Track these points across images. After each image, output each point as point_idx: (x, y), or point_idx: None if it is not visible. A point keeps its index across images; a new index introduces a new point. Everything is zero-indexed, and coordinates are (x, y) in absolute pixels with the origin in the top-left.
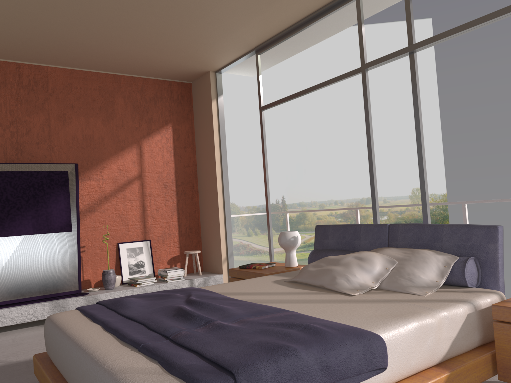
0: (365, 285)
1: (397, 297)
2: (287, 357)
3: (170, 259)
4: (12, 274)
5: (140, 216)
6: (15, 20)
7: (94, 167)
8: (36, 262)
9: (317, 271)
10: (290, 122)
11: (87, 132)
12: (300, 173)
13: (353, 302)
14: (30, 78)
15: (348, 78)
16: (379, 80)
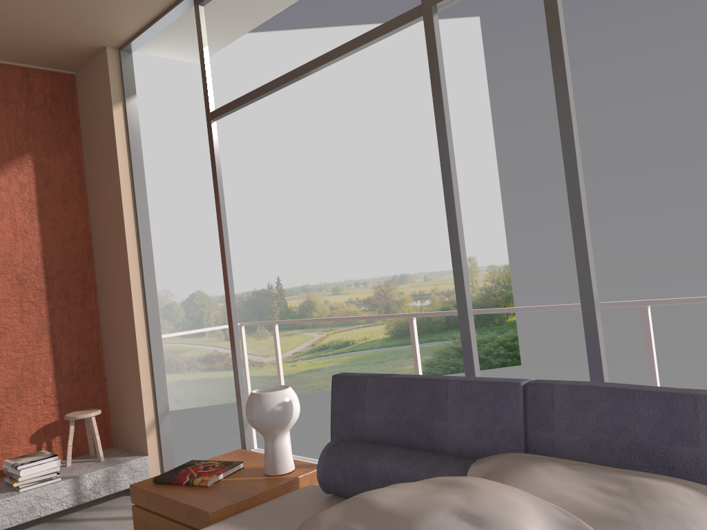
0: None
1: None
2: None
3: (37, 432)
4: None
5: None
6: None
7: None
8: None
9: None
10: (284, 166)
11: None
12: (302, 242)
13: None
14: None
15: (392, 33)
16: (411, 103)
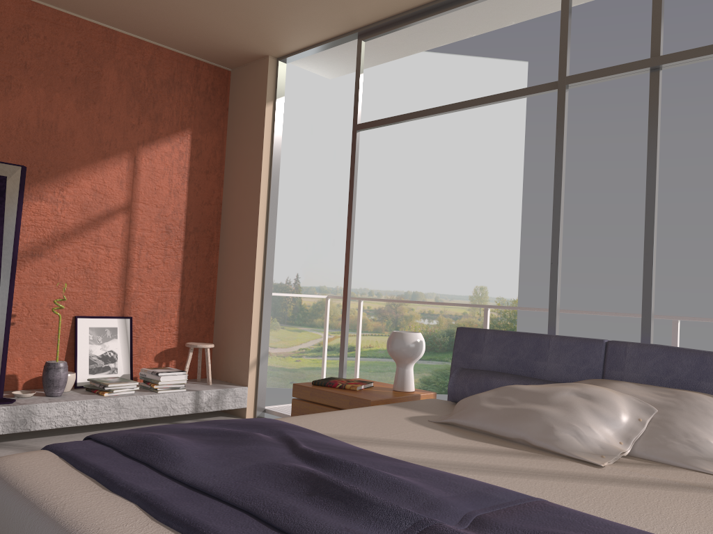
0: (610, 446)
1: (689, 478)
2: None
3: (160, 353)
4: None
5: (120, 274)
6: None
7: (51, 179)
8: None
9: (505, 411)
10: (321, 170)
11: (46, 116)
12: (326, 245)
13: (626, 485)
14: None
15: (528, 96)
16: (451, 132)
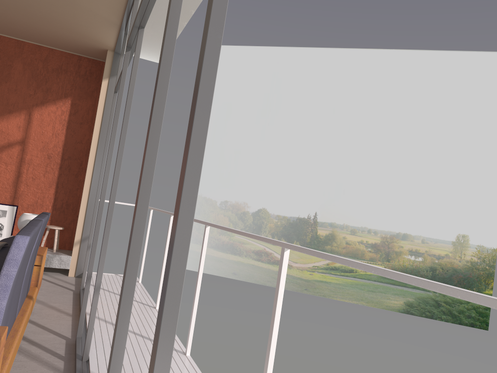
0: None
1: None
2: None
3: None
4: None
5: (13, 180)
6: None
7: None
8: None
9: None
10: (338, 139)
11: None
12: (338, 193)
13: None
14: None
15: (130, 58)
16: (444, 111)
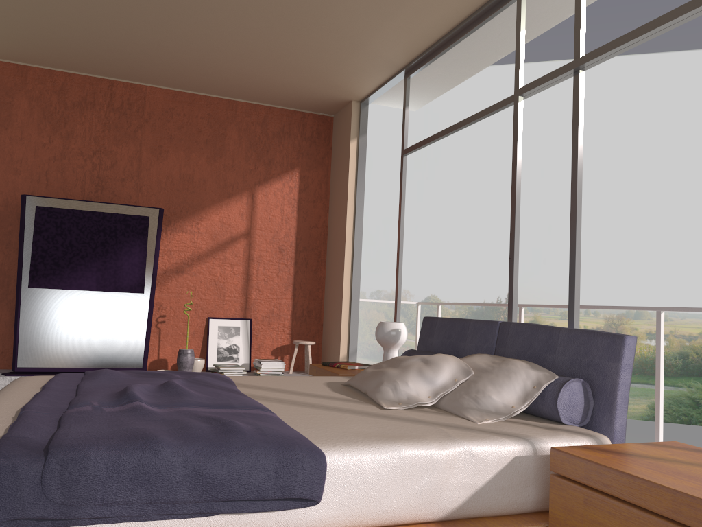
0: (415, 398)
1: (439, 419)
2: (140, 450)
3: (276, 348)
4: (64, 335)
5: (242, 286)
6: (90, 23)
7: (189, 216)
8: (94, 325)
9: (371, 373)
10: (528, 190)
11: (185, 171)
12: (536, 264)
13: (368, 416)
14: (124, 99)
15: (501, 109)
16: (674, 135)
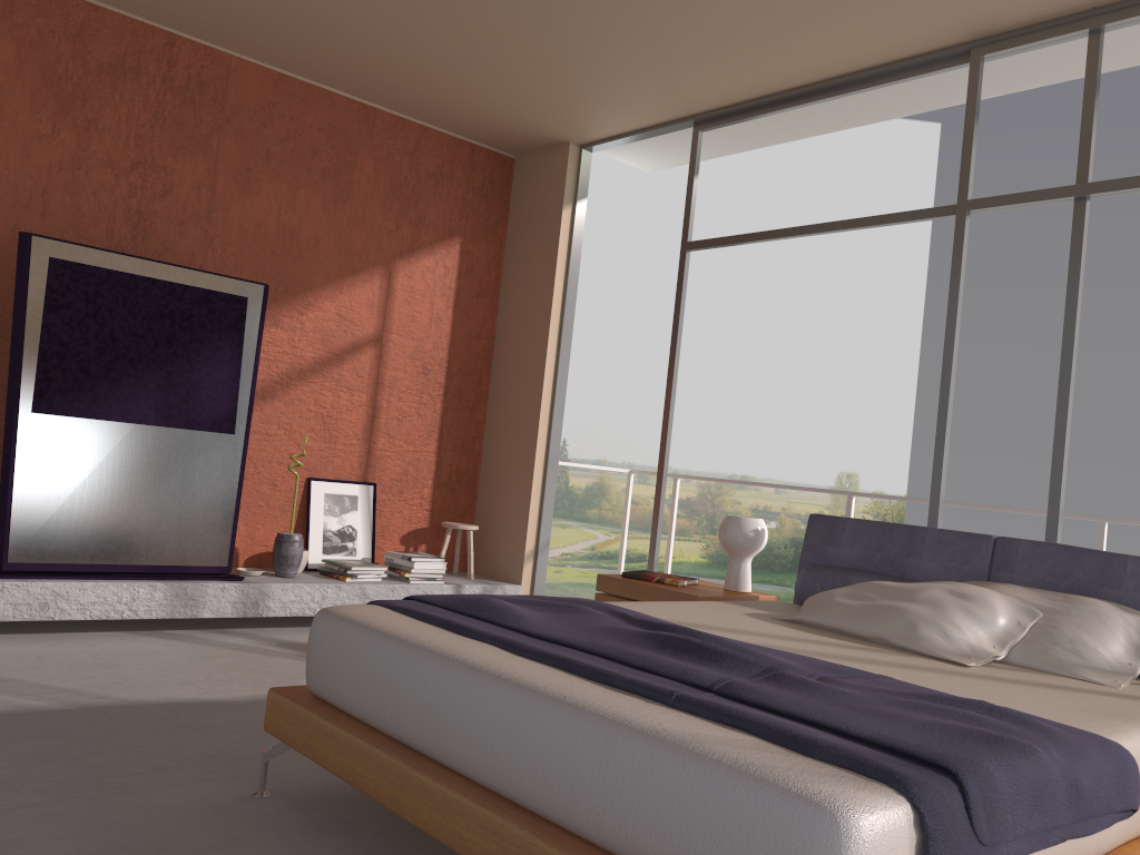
0: (981, 649)
1: (1064, 683)
2: (1023, 759)
3: (408, 534)
4: (95, 505)
5: (364, 427)
6: None
7: (289, 300)
8: (149, 489)
9: (862, 607)
10: (608, 283)
11: (287, 219)
12: (610, 397)
13: (988, 680)
14: (191, 72)
15: (918, 221)
16: None
